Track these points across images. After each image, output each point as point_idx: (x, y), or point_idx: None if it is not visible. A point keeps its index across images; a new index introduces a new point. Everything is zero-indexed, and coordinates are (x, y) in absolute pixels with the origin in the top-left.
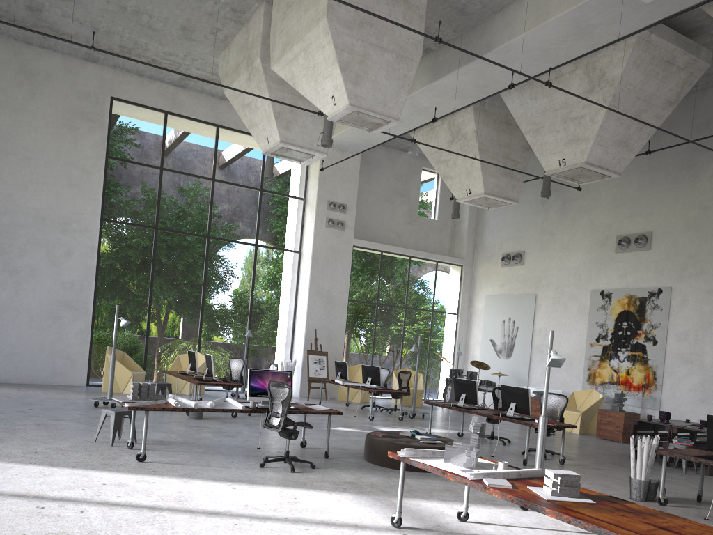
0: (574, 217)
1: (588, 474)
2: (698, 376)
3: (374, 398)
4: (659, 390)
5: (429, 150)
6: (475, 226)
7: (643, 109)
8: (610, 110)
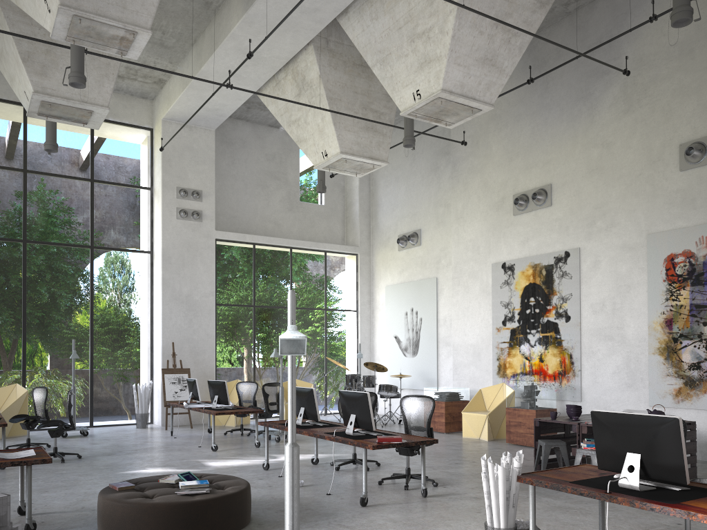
0: (466, 180)
1: (453, 510)
2: (621, 355)
3: (241, 420)
4: (578, 377)
5: (278, 111)
6: (368, 207)
7: (507, 12)
8: (452, 3)
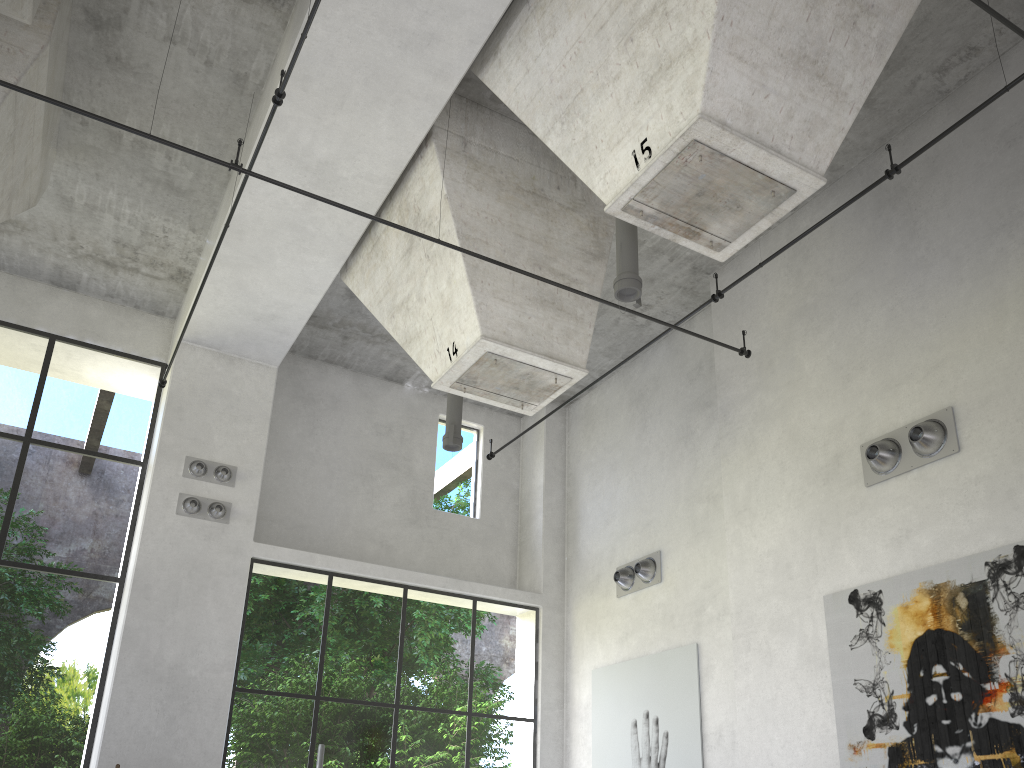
0: (752, 436)
1: None
2: None
3: None
4: None
5: (375, 296)
6: (562, 523)
7: None
8: None
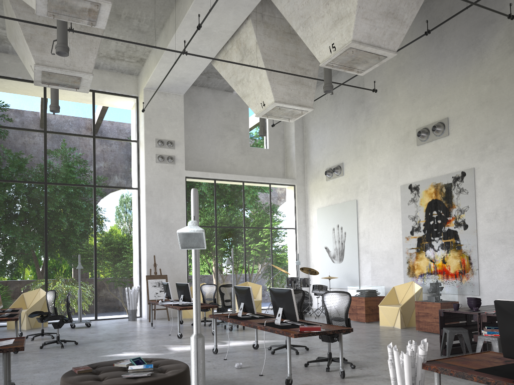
0: (378, 121)
1: None
2: None
3: (204, 314)
4: (476, 275)
5: (228, 75)
6: (302, 149)
7: None
8: None
